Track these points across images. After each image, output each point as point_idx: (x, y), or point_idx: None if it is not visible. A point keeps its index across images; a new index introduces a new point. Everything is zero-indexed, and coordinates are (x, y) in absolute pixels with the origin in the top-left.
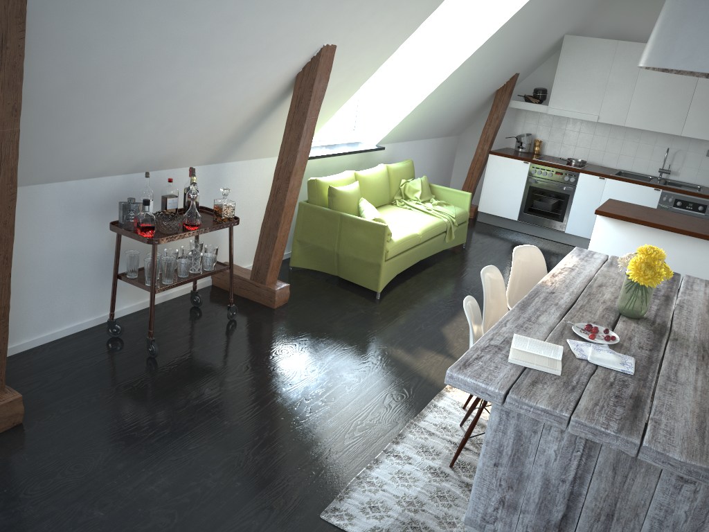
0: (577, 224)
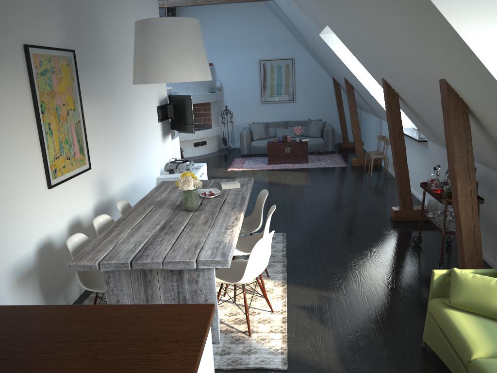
0: None
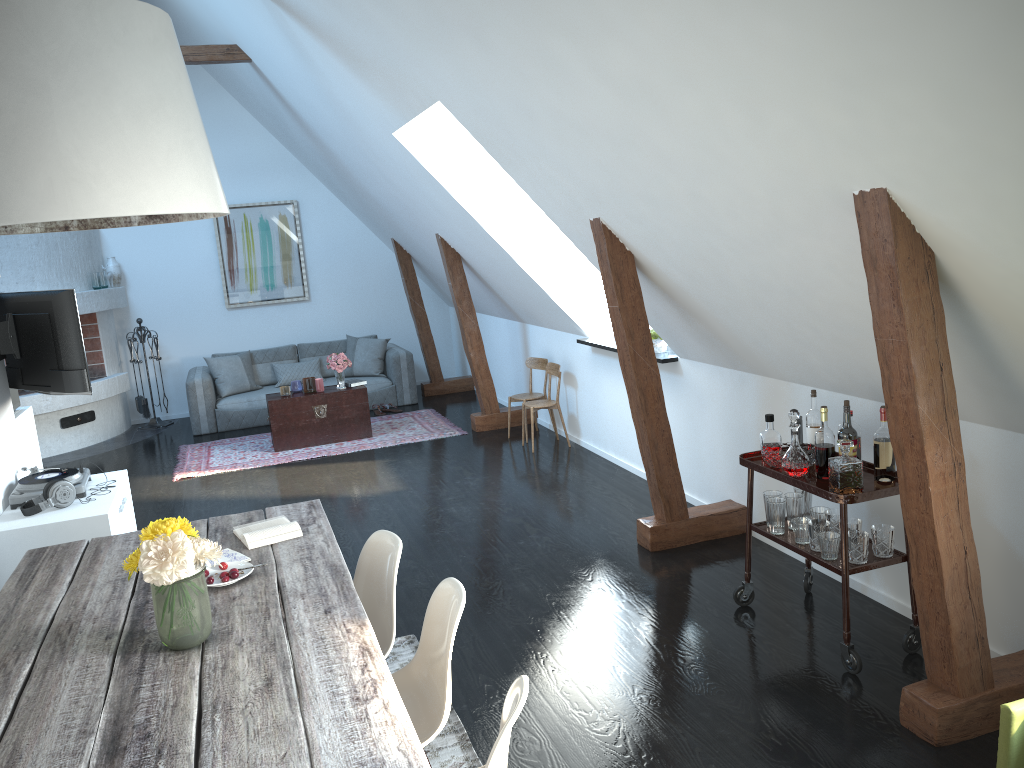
0: None
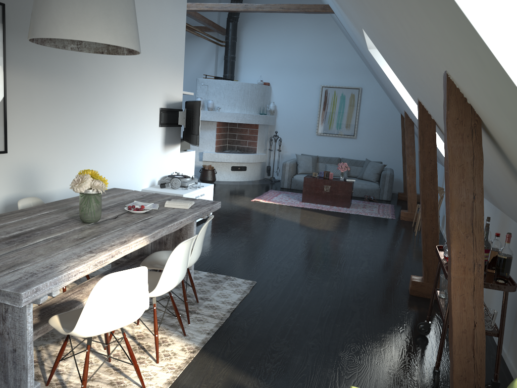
0: None
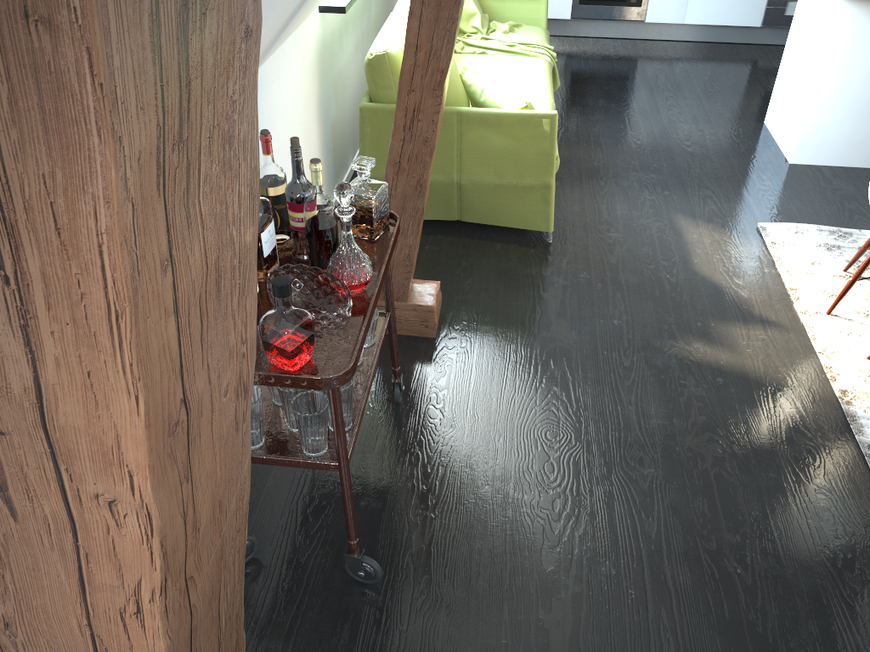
0: (663, 5)
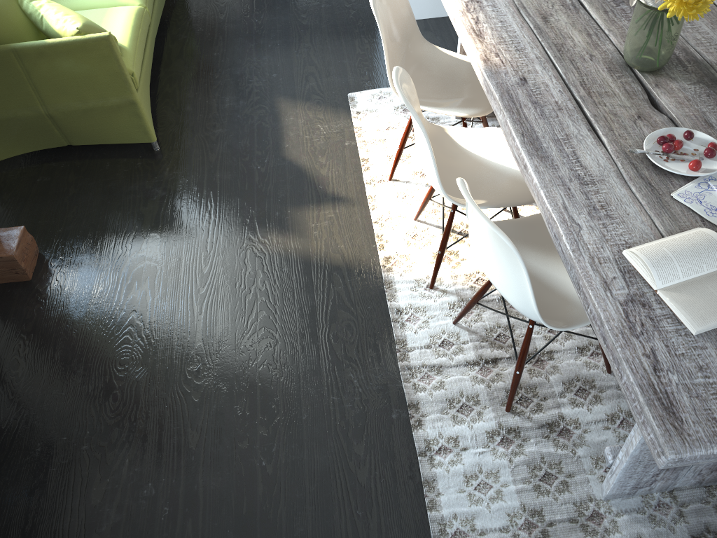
0: None
